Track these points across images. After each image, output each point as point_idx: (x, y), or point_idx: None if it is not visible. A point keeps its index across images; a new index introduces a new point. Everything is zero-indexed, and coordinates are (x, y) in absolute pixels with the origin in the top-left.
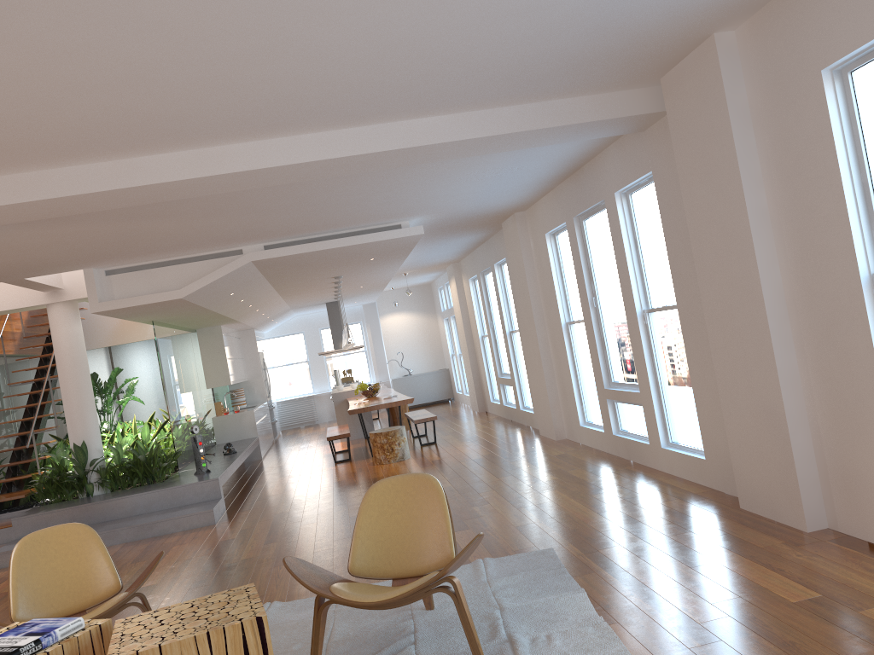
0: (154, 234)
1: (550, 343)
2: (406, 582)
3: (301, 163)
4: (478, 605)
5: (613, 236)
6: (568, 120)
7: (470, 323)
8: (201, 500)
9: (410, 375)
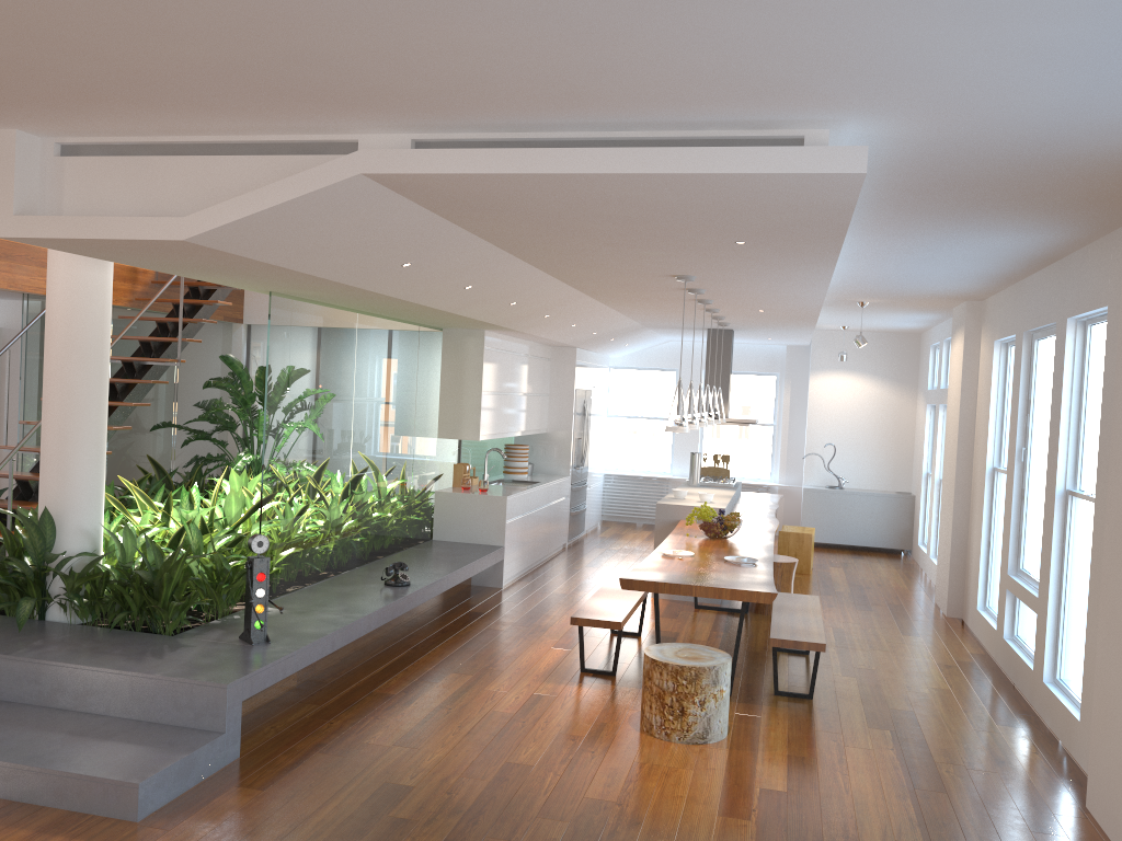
0: None
1: None
2: None
3: None
4: None
5: None
6: None
7: (975, 433)
8: (183, 721)
9: (840, 490)
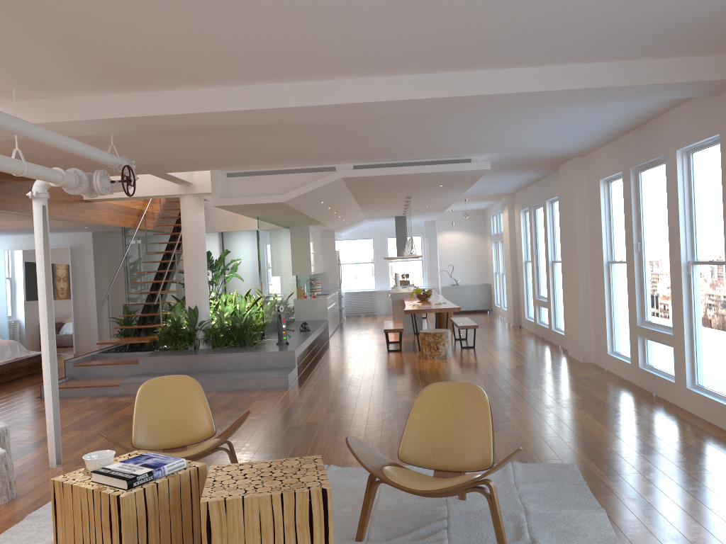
0: (268, 148)
1: (590, 277)
2: (446, 475)
3: (398, 100)
4: (505, 504)
5: (668, 190)
6: (645, 80)
7: (516, 249)
8: (279, 366)
9: (457, 285)
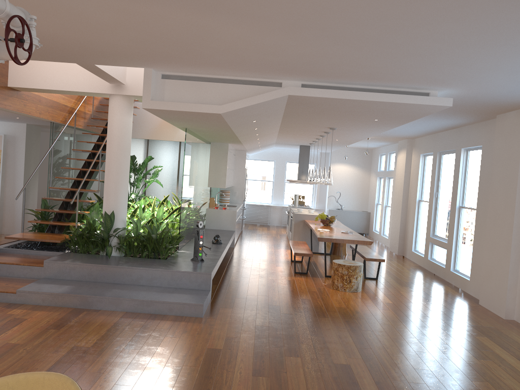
0: (218, 42)
1: None
2: None
3: None
4: None
5: None
6: None
7: (409, 187)
8: (193, 287)
9: (342, 210)
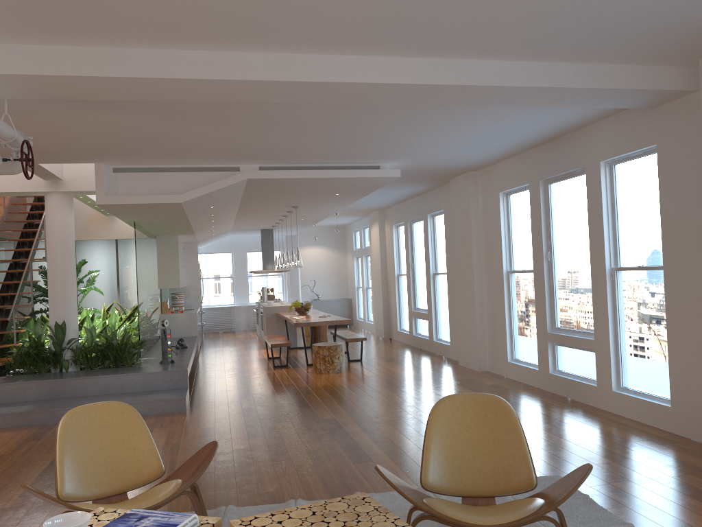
0: (180, 138)
1: (485, 287)
2: (477, 502)
3: (375, 83)
4: None
5: (589, 200)
6: (611, 84)
7: (387, 263)
8: (169, 387)
9: (319, 300)
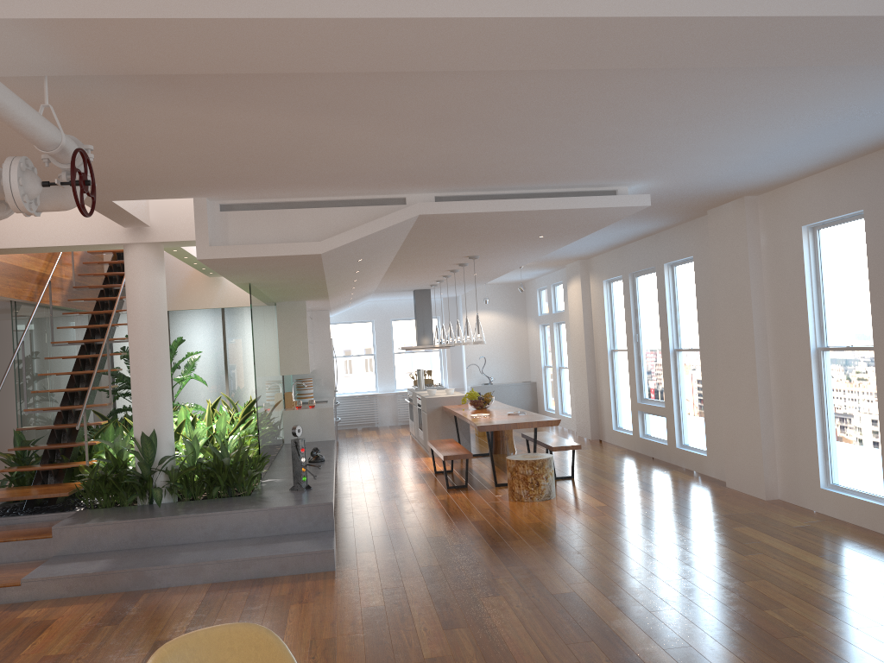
0: (325, 151)
1: (774, 372)
2: None
3: (700, 18)
4: None
5: None
6: None
7: (593, 333)
8: (306, 529)
9: (492, 384)
